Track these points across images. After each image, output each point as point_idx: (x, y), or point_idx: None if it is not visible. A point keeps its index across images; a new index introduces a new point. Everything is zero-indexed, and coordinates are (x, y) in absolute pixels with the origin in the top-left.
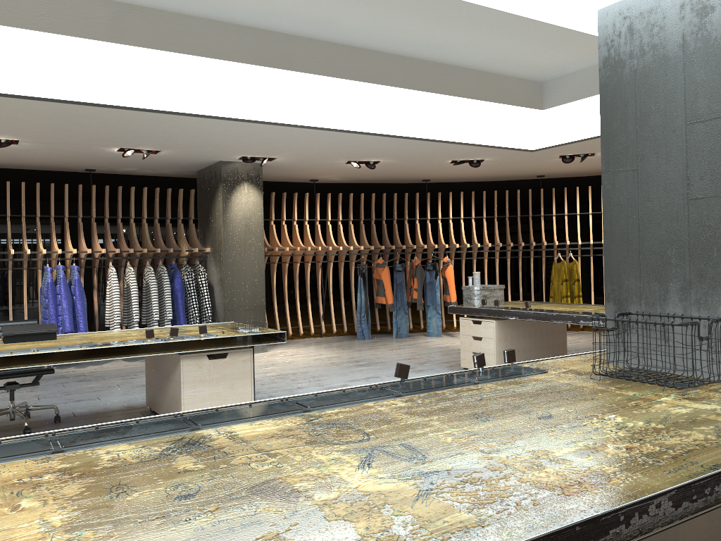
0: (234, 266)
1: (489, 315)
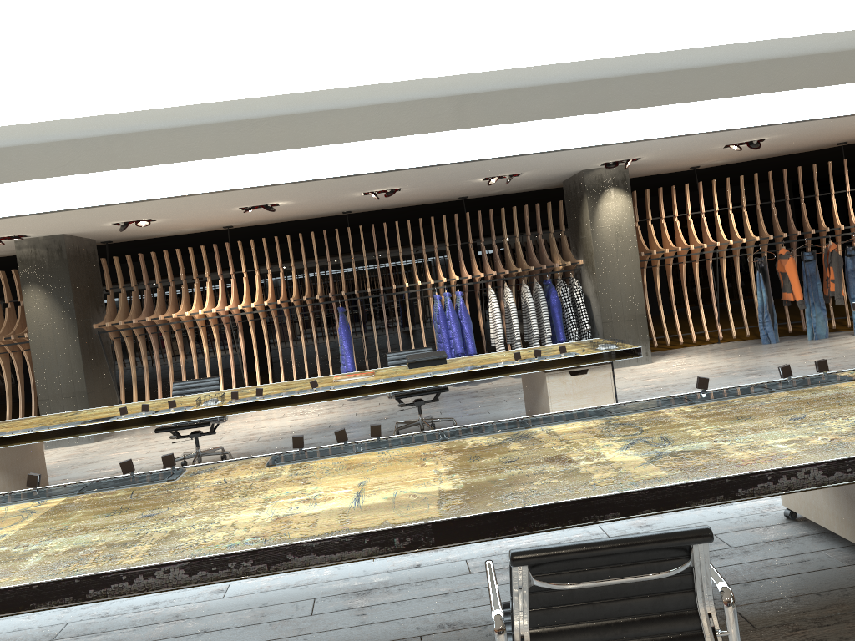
0: (608, 277)
1: None
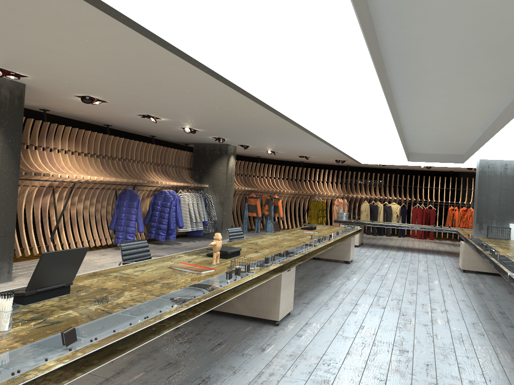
0: (227, 196)
1: (356, 224)
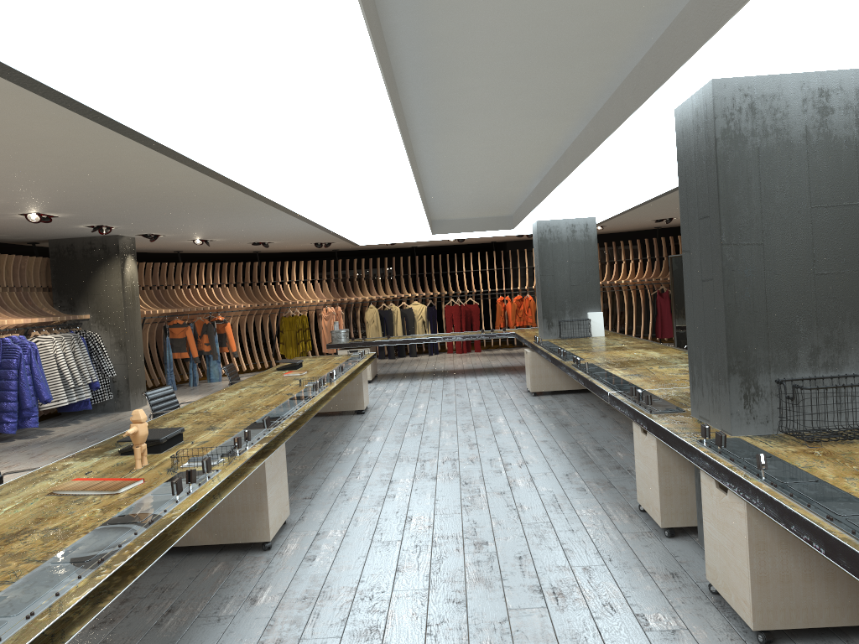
0: (130, 330)
1: (364, 345)
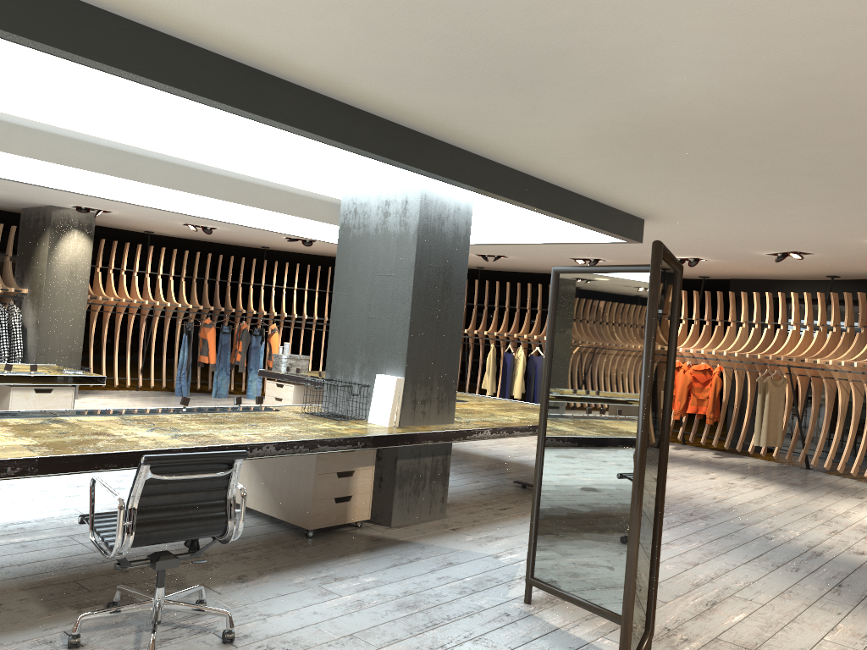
0: (54, 311)
1: (290, 380)
